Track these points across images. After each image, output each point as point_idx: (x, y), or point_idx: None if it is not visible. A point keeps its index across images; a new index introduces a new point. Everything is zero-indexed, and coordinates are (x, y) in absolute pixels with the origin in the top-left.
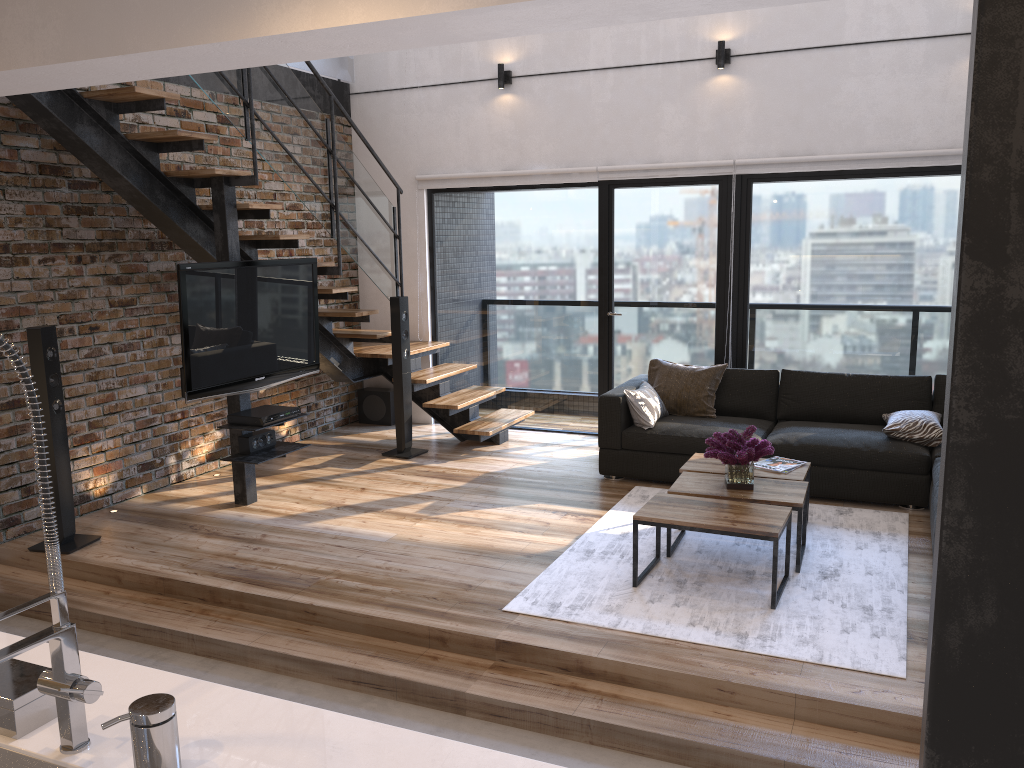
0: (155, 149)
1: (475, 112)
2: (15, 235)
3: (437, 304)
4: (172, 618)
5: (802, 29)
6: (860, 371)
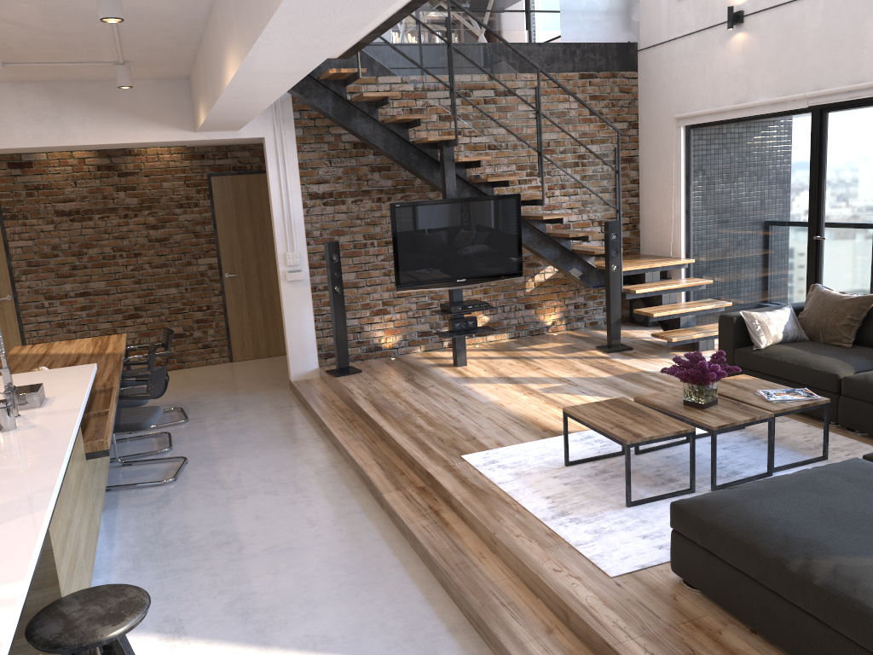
0: (405, 127)
1: (716, 53)
2: (336, 187)
3: (690, 226)
4: (335, 420)
5: None
6: None
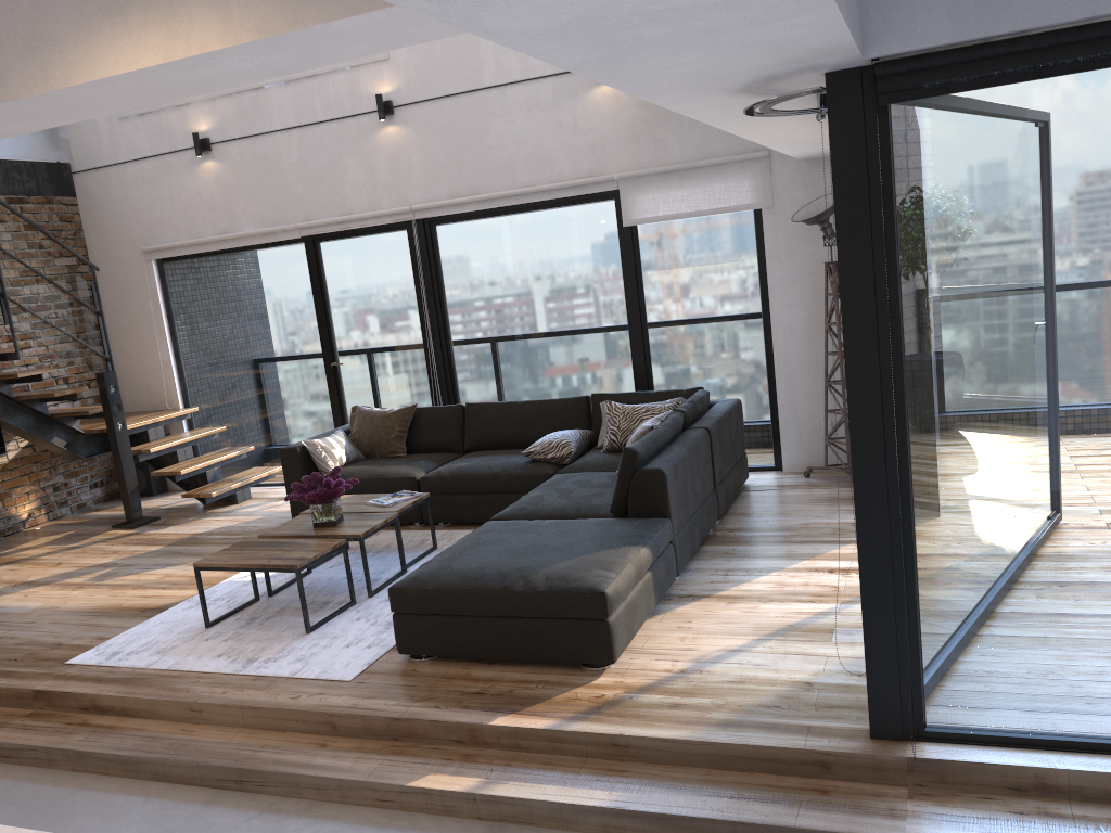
0: None
1: (184, 180)
2: None
3: (184, 371)
4: None
5: (448, 76)
6: (555, 395)
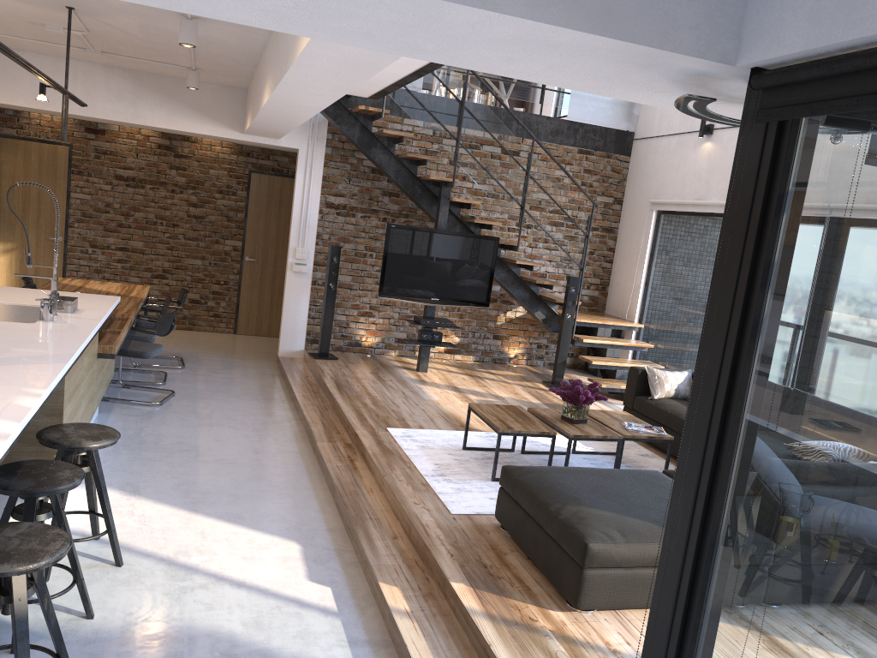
0: (415, 163)
1: (689, 155)
2: (351, 202)
3: (646, 296)
4: (302, 389)
5: None
6: None
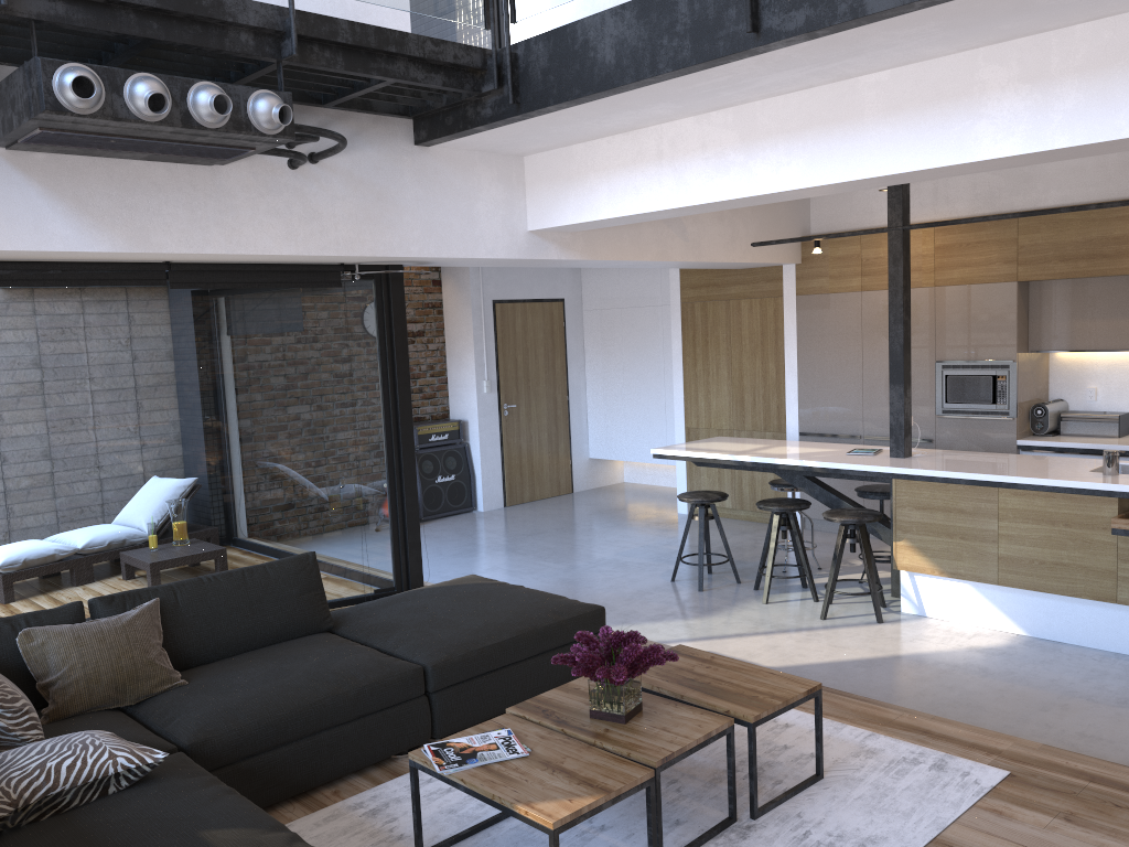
0: None
1: None
2: None
3: None
4: None
5: None
6: None
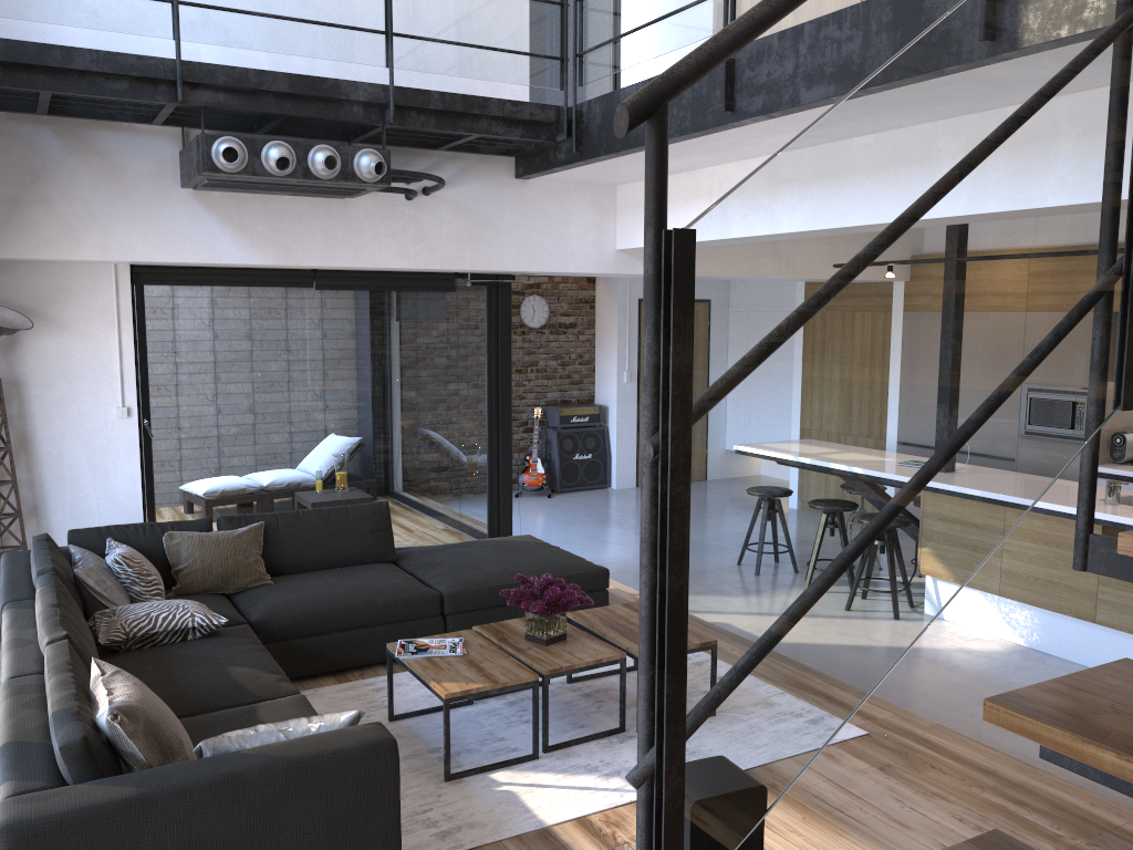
0: None
1: None
2: None
3: None
4: None
5: None
6: None
